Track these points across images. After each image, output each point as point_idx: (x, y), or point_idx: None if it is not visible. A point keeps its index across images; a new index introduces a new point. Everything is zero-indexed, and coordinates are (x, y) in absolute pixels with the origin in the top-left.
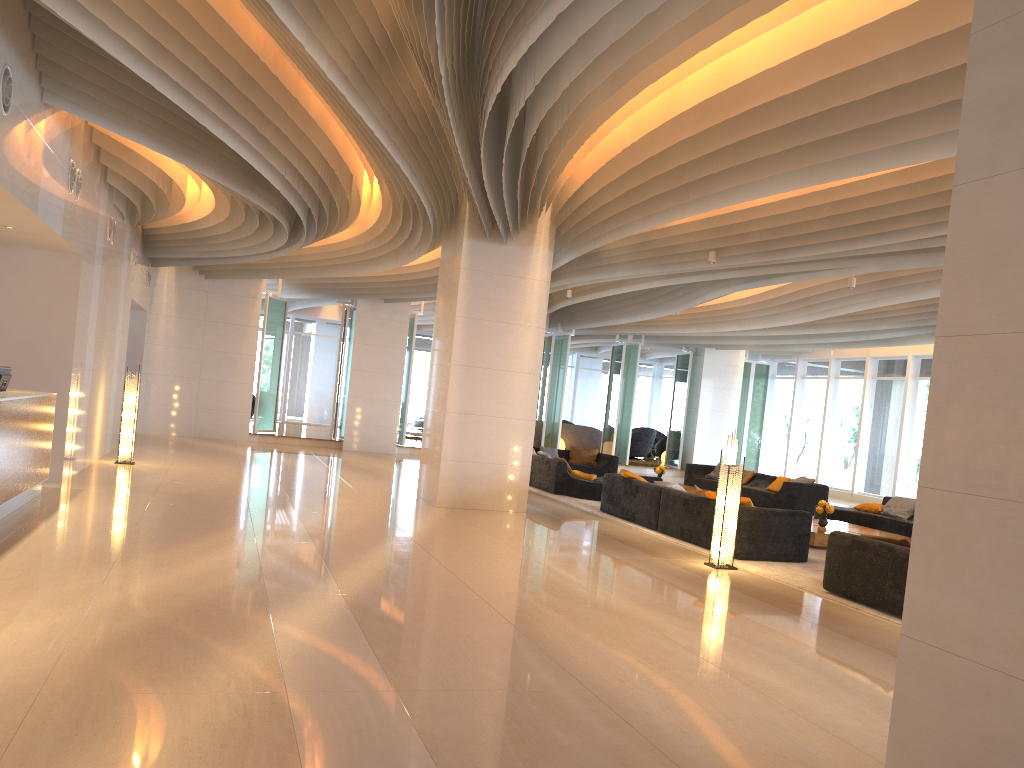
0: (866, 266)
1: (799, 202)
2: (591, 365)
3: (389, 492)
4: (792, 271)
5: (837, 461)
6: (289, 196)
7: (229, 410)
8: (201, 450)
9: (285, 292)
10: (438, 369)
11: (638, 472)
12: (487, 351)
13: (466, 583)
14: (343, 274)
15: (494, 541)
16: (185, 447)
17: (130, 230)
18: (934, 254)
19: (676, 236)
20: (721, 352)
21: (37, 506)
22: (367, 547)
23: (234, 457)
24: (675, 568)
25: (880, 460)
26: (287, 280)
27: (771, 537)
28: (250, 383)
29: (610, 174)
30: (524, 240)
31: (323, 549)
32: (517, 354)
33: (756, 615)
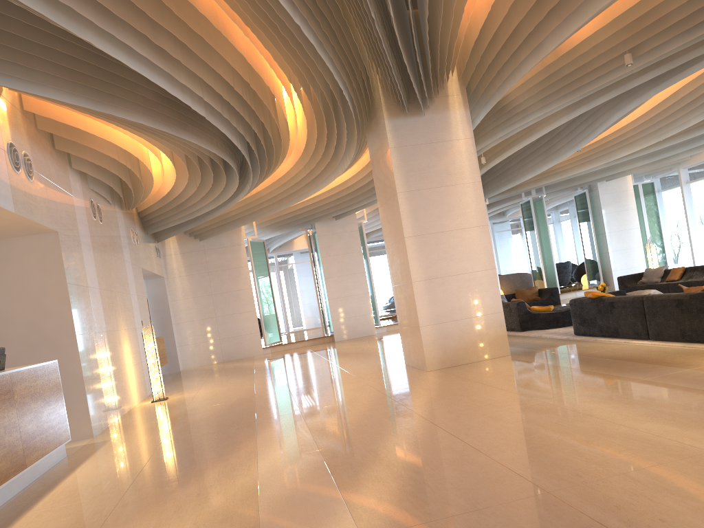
0: None
1: None
2: (503, 228)
3: (381, 368)
4: None
5: None
6: (218, 124)
7: (243, 334)
8: (226, 371)
9: (261, 235)
10: (394, 247)
11: (570, 297)
12: (434, 217)
13: (512, 468)
14: (296, 202)
15: (504, 395)
16: (214, 372)
17: (122, 213)
18: None
19: (584, 55)
20: (611, 182)
21: (52, 475)
22: (377, 440)
23: (251, 370)
24: None
25: None
26: (260, 225)
27: None
28: (253, 310)
29: None
30: (440, 106)
31: (330, 457)
32: (462, 212)
33: None
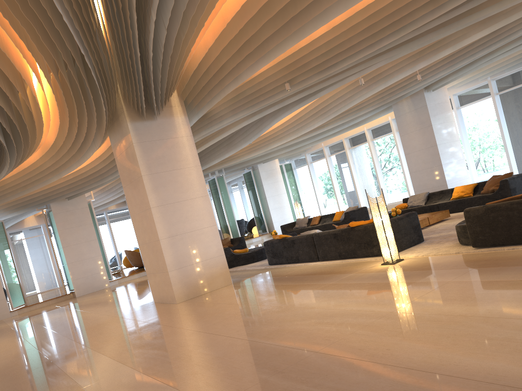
0: (376, 64)
1: (344, 25)
2: None
3: (136, 308)
4: (334, 81)
5: (346, 197)
6: None
7: None
8: None
9: None
10: (140, 216)
11: (248, 243)
12: (171, 191)
13: (285, 345)
14: (39, 187)
15: (247, 307)
16: None
17: None
18: (422, 38)
19: (260, 82)
20: (266, 164)
21: None
22: (174, 352)
23: (10, 330)
24: (374, 274)
25: (369, 188)
26: None
27: (403, 234)
28: None
29: (228, 35)
30: (167, 113)
31: (144, 369)
32: (190, 187)
33: (485, 277)
